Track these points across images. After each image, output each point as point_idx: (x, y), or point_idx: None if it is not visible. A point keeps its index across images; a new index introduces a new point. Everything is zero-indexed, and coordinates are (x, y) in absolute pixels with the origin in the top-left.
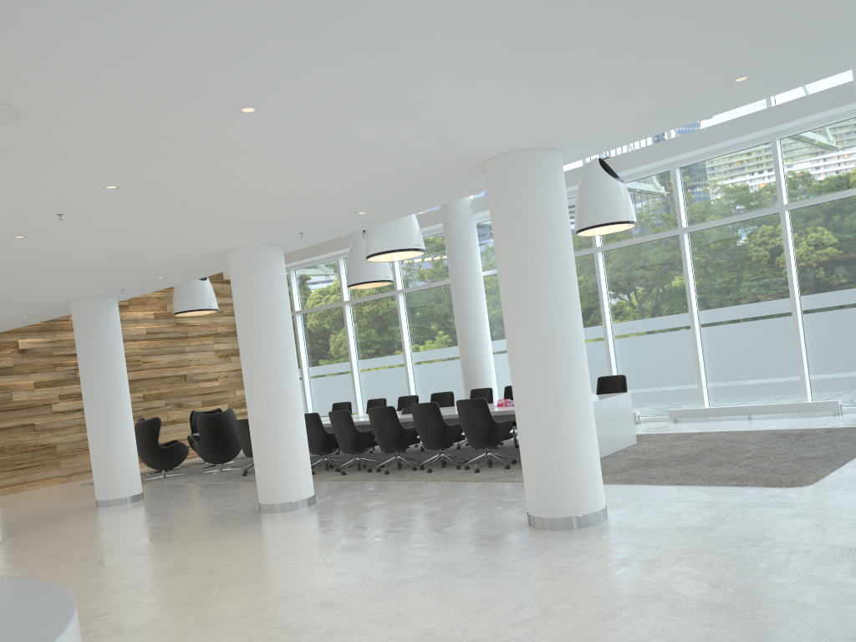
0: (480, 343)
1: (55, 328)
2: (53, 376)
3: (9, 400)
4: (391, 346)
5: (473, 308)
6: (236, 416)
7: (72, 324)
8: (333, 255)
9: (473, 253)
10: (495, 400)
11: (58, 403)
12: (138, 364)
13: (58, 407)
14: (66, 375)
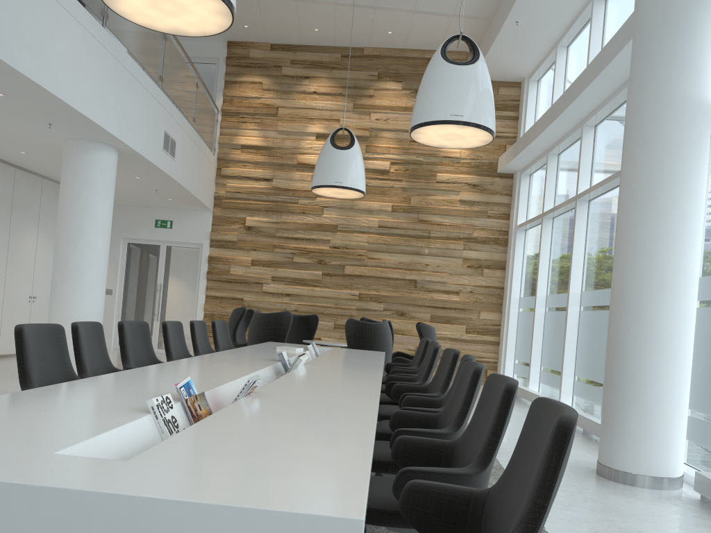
0: (644, 266)
1: (282, 209)
2: (271, 257)
3: (227, 272)
4: (612, 272)
5: (645, 184)
6: (289, 323)
7: (299, 208)
8: (578, 122)
9: (675, 52)
10: (658, 411)
11: (268, 283)
12: (360, 259)
13: (268, 288)
14: (283, 258)
